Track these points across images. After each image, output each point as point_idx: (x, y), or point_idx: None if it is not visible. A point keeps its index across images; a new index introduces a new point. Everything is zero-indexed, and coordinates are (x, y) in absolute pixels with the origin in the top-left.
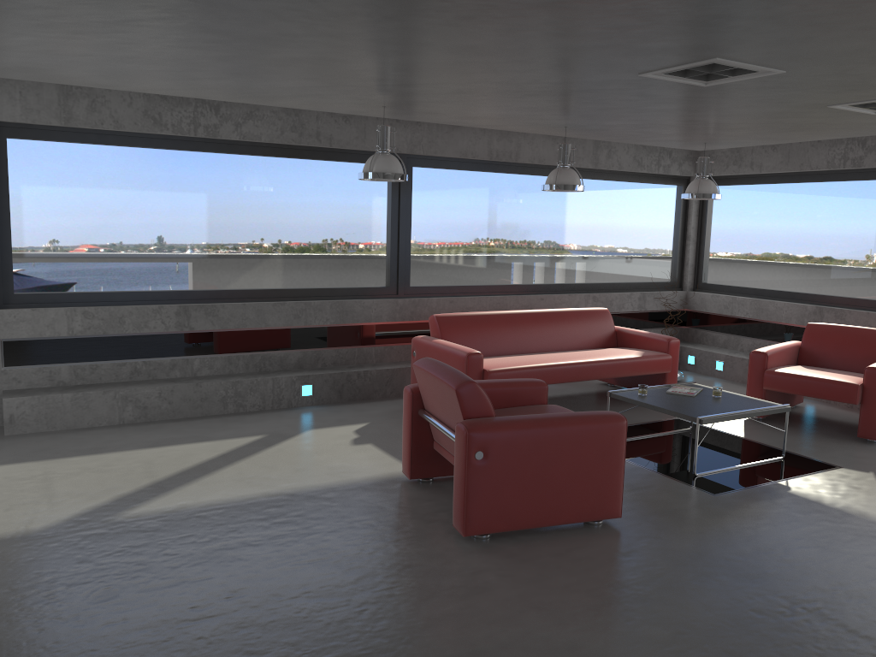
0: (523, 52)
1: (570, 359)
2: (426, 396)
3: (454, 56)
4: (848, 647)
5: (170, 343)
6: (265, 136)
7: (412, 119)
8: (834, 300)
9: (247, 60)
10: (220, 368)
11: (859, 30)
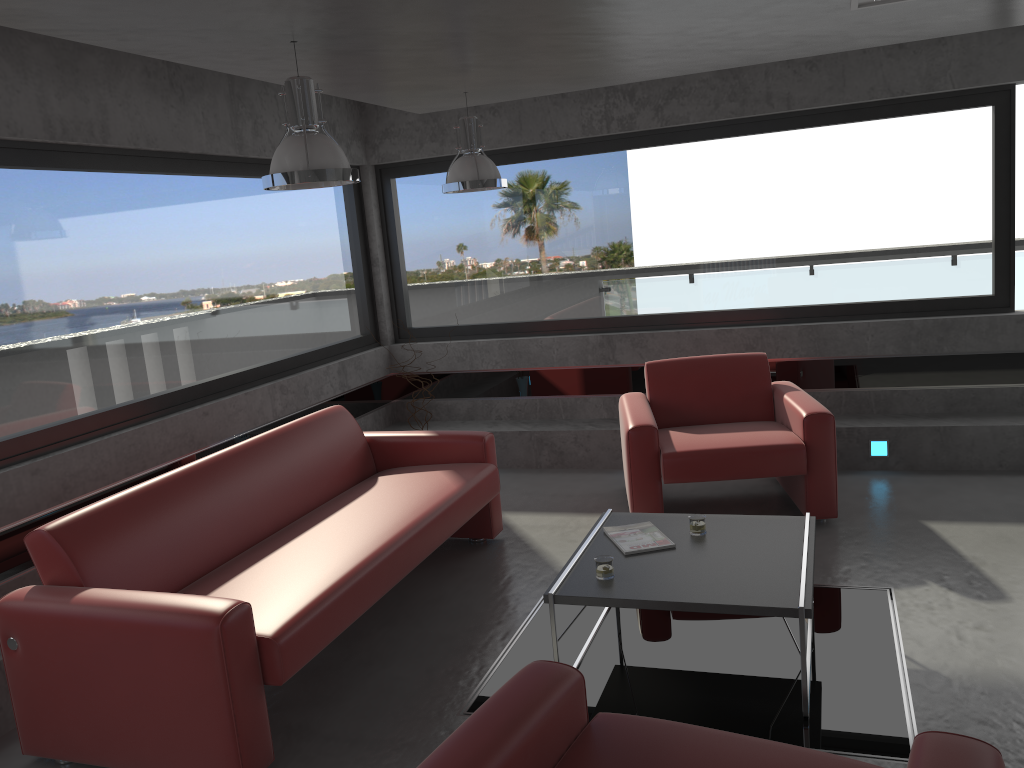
0: None
1: (382, 534)
2: None
3: None
4: None
5: None
6: None
7: None
8: (620, 323)
9: None
10: None
11: None
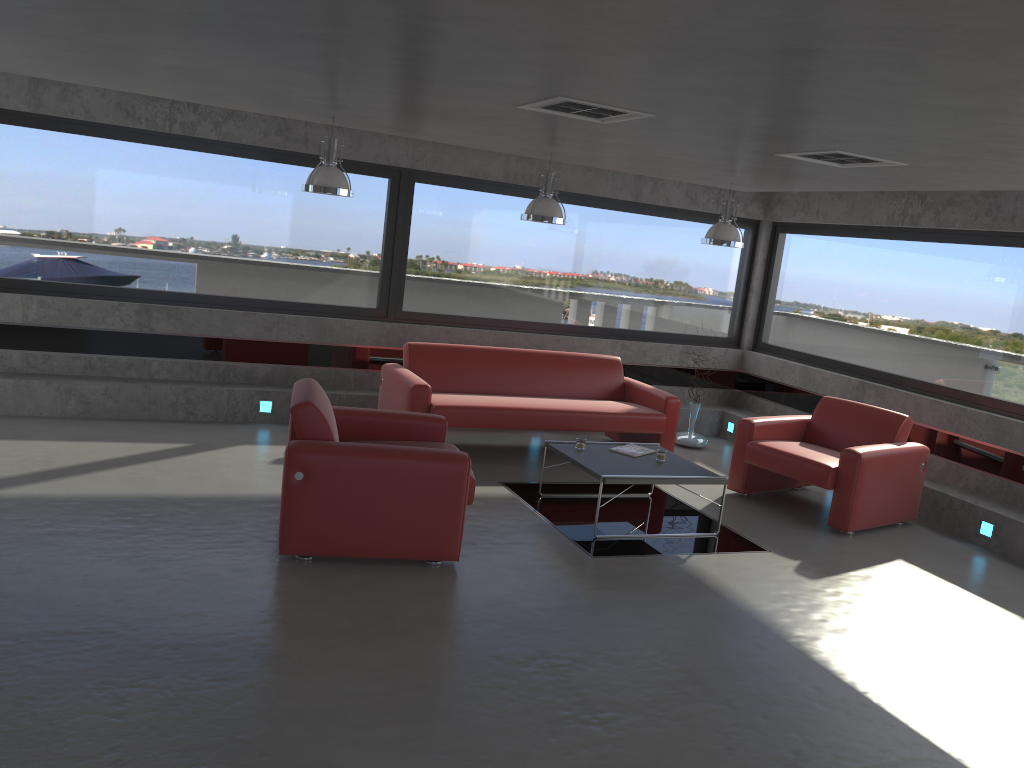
0: (367, 77)
1: (539, 405)
2: None
3: (311, 76)
4: (550, 698)
5: (128, 342)
6: (246, 138)
7: (383, 132)
8: (880, 376)
9: (132, 64)
10: (179, 373)
11: (641, 81)
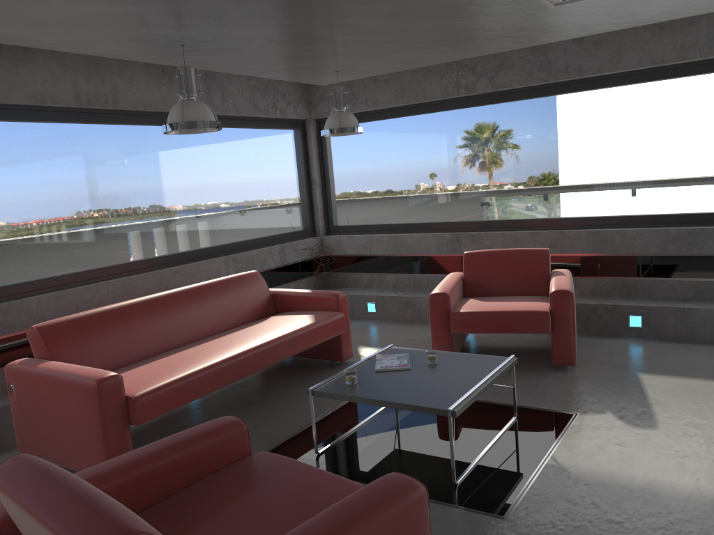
0: None
1: (238, 348)
2: None
3: None
4: None
5: None
6: None
7: None
8: (467, 225)
9: None
10: None
11: None
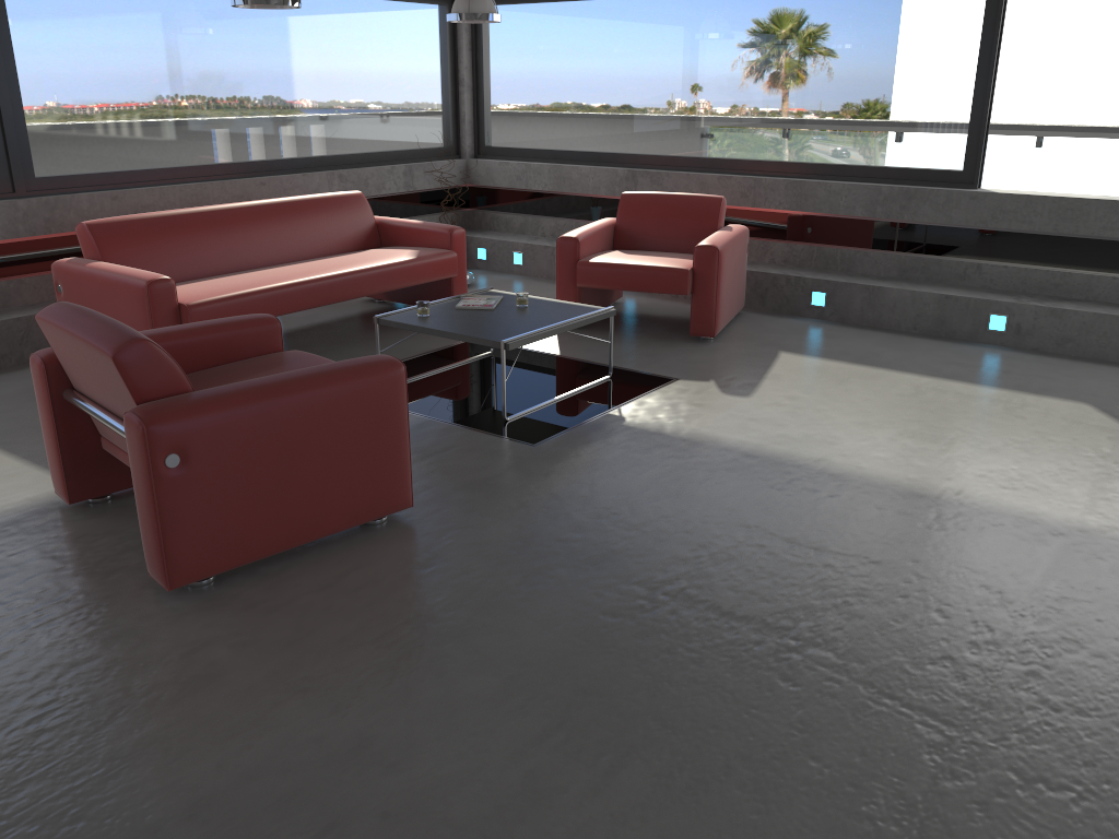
0: None
1: (314, 273)
2: (71, 368)
3: None
4: (726, 638)
5: None
6: None
7: None
8: (649, 161)
9: None
10: None
11: None
